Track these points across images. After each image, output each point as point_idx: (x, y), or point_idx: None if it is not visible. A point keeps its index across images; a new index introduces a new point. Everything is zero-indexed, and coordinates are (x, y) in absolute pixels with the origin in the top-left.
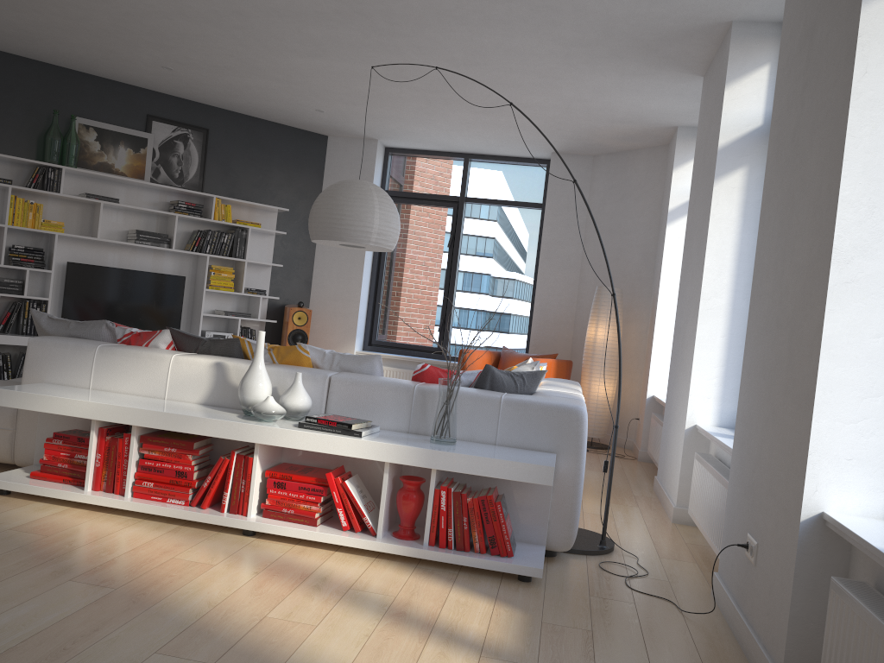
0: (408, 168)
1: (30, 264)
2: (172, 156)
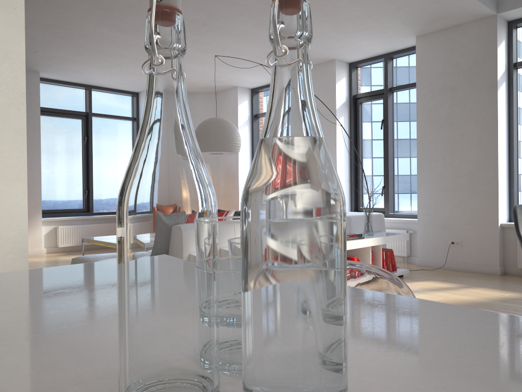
0: (48, 92)
1: None
2: None
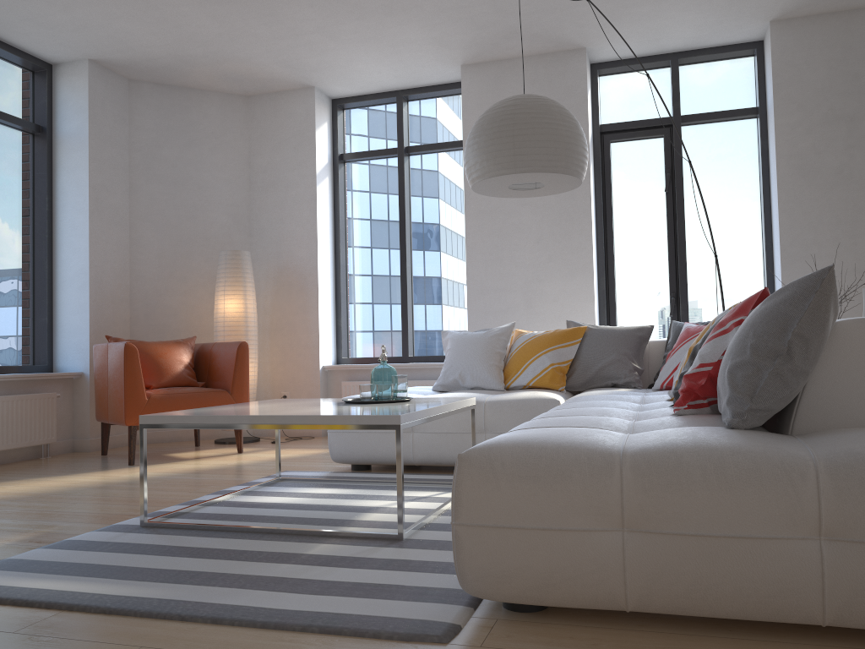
0: None
1: None
2: None
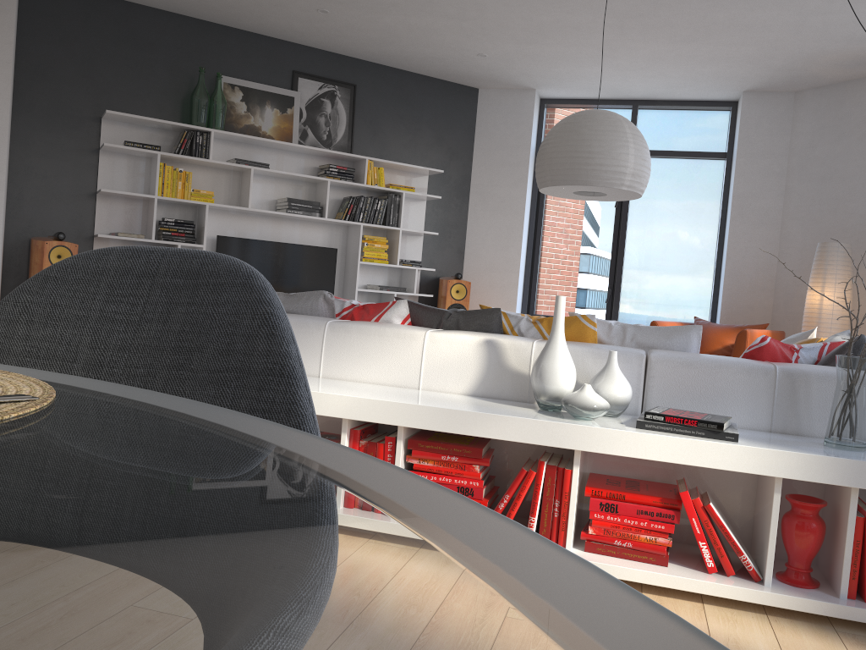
0: None
1: (181, 239)
2: (319, 116)
